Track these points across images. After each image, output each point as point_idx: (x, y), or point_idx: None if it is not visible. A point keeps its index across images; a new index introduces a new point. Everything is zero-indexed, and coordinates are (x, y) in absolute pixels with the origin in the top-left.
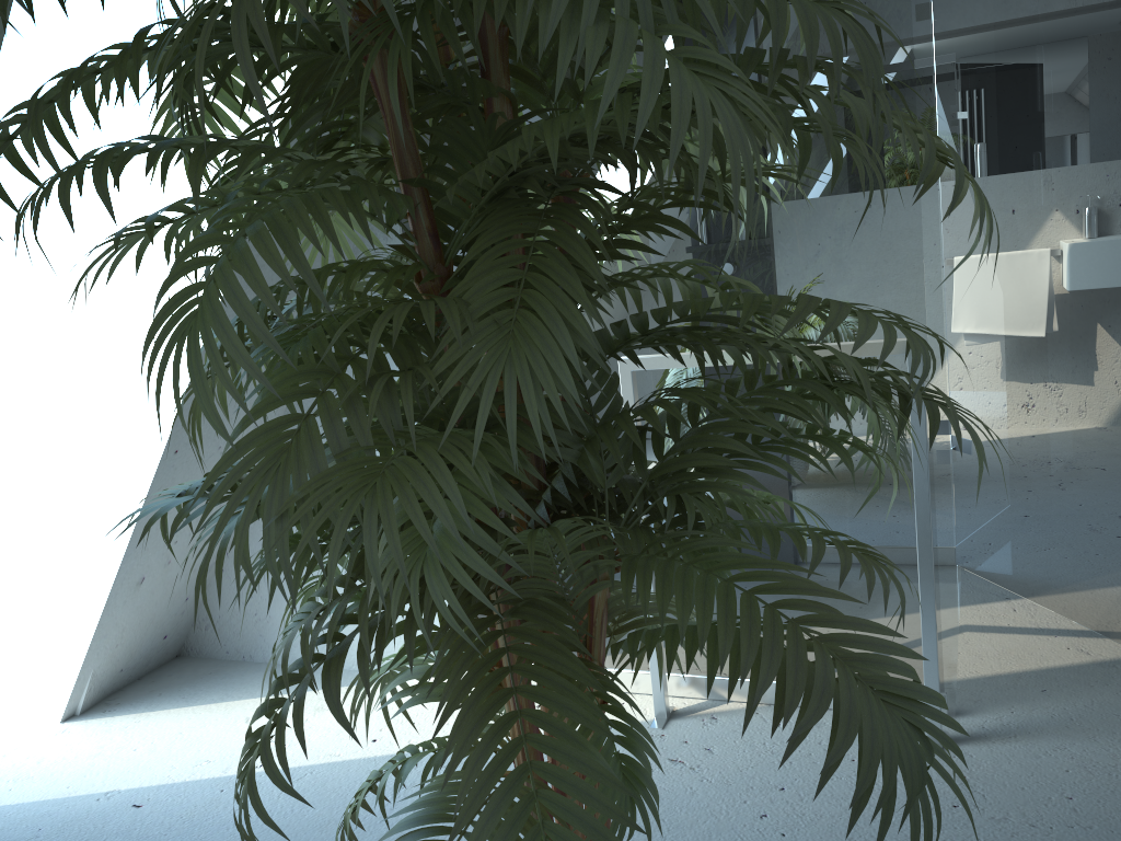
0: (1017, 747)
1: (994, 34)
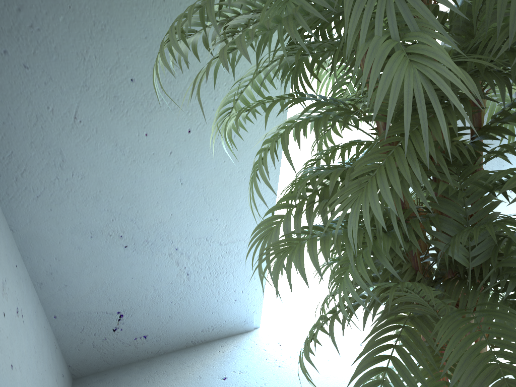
0: None
1: None
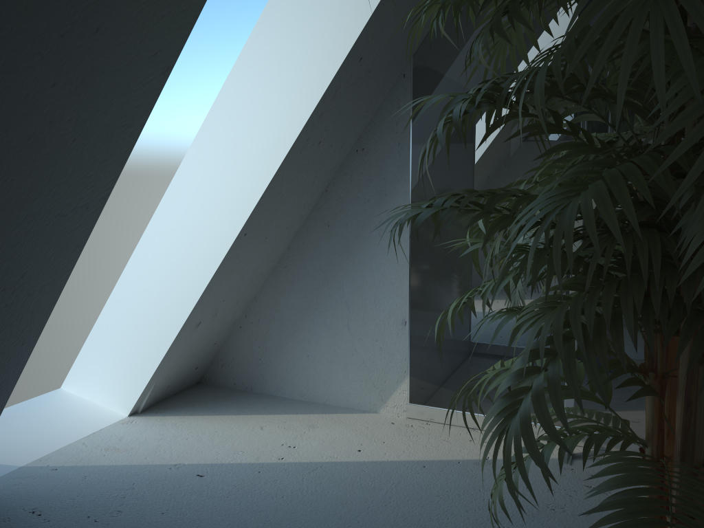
0: None
1: None
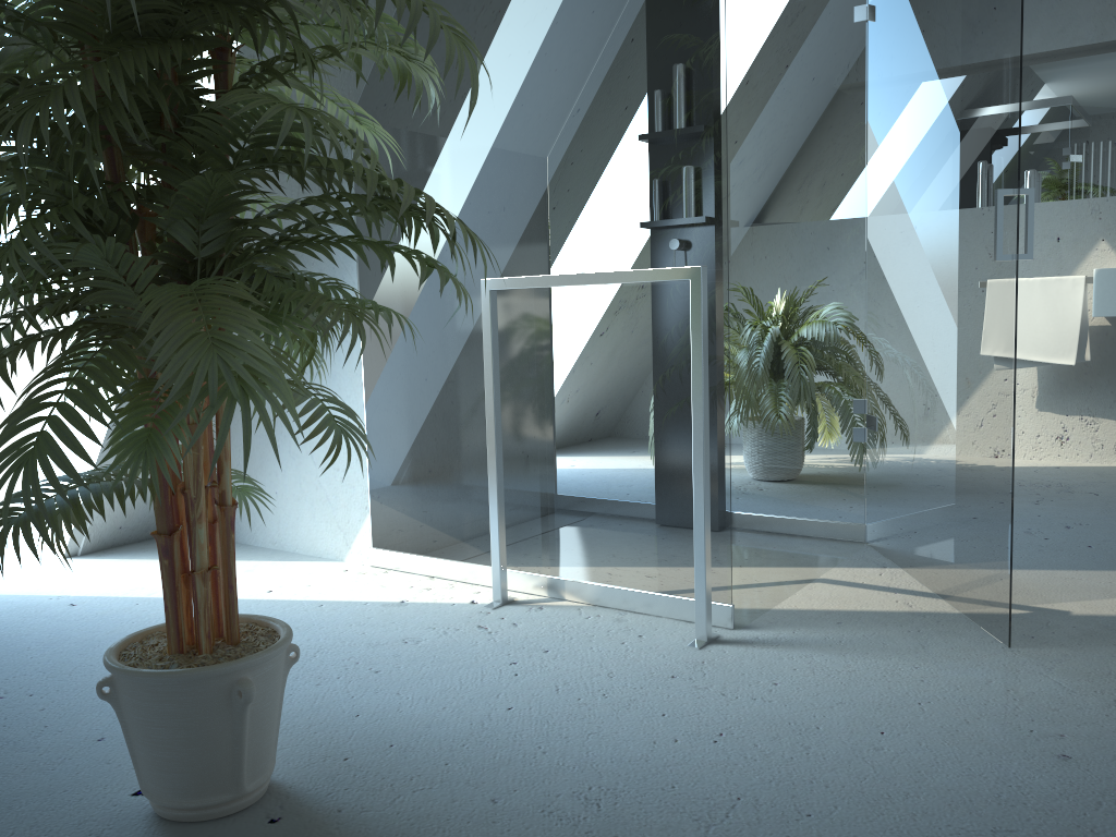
0: (770, 651)
1: (898, 28)
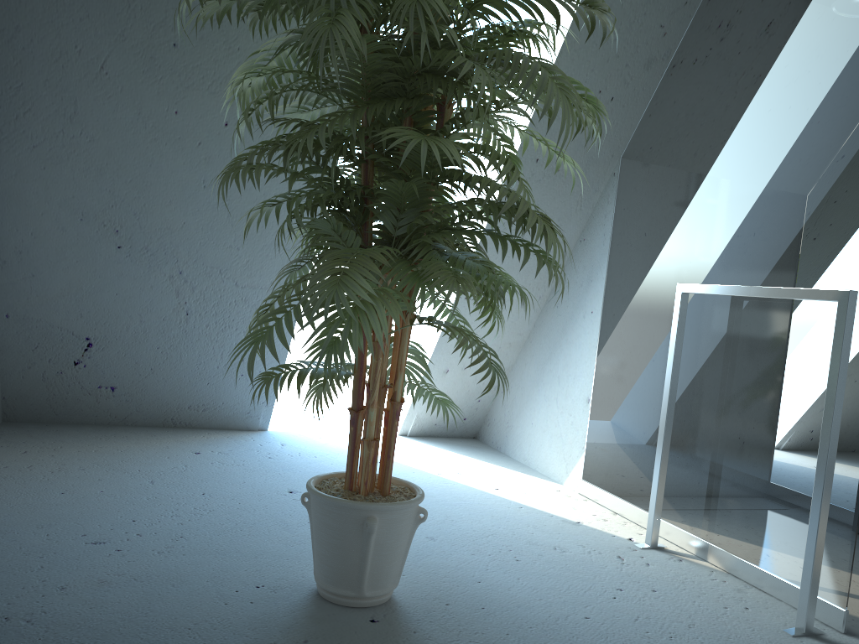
0: None
1: None
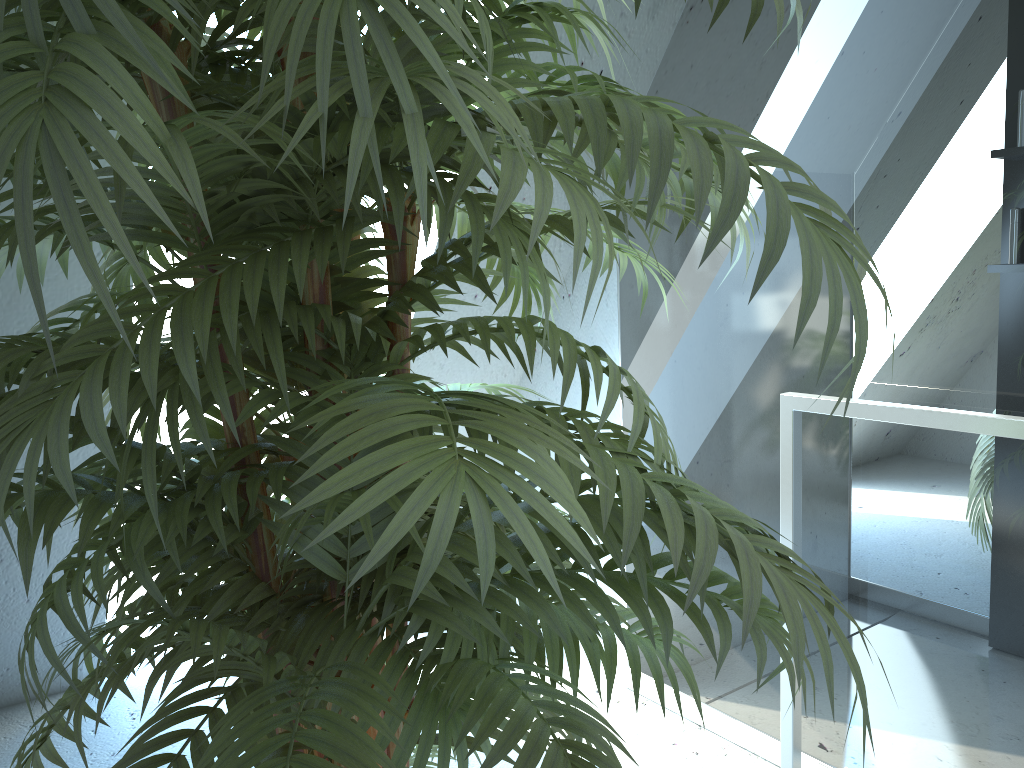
0: None
1: None
